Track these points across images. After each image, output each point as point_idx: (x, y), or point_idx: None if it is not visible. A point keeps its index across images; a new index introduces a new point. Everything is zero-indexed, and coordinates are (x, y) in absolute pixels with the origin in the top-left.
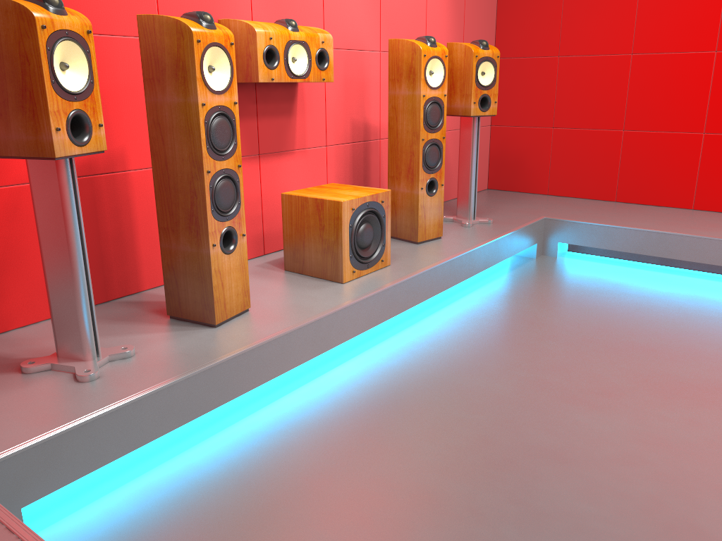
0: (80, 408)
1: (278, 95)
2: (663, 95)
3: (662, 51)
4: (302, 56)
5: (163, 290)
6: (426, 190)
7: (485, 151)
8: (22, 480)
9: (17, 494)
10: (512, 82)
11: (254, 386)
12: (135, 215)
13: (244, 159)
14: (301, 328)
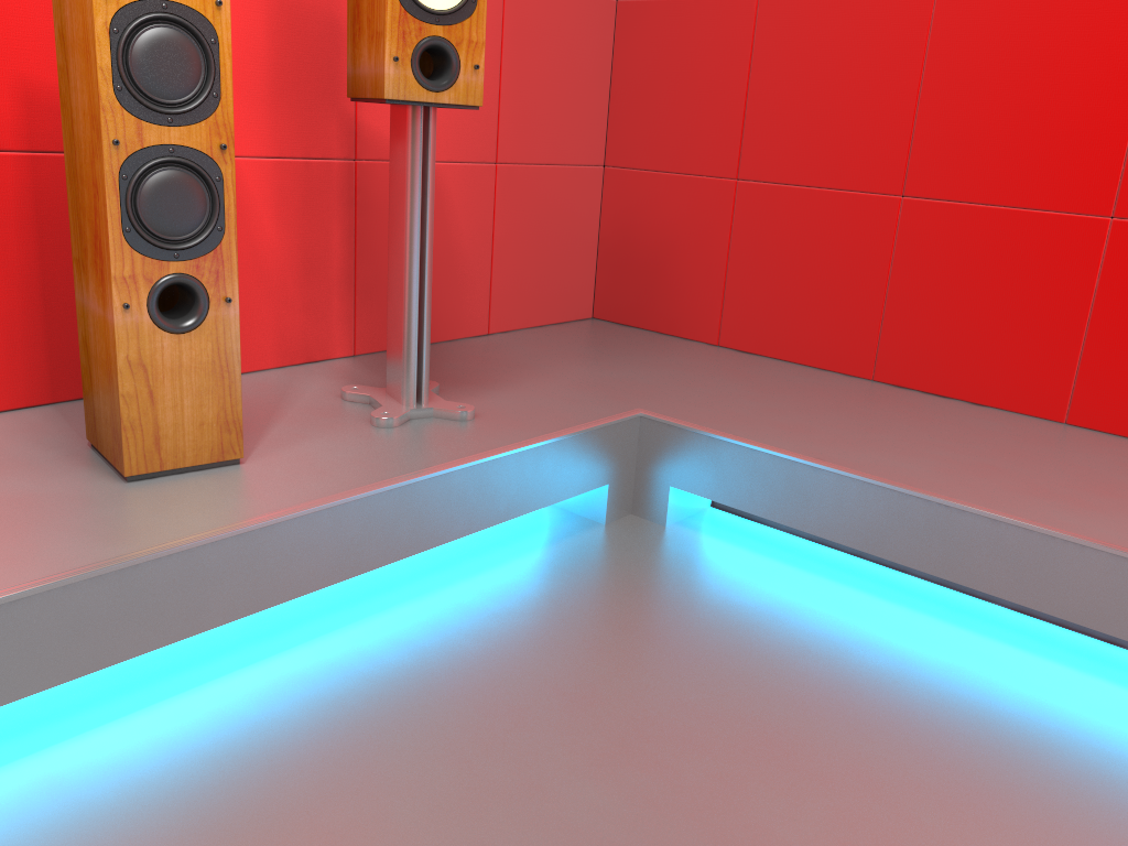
0: None
1: None
2: (1010, 105)
3: None
4: None
5: None
6: (152, 313)
7: (586, 228)
8: None
9: None
10: (654, 61)
11: None
12: None
13: None
14: None
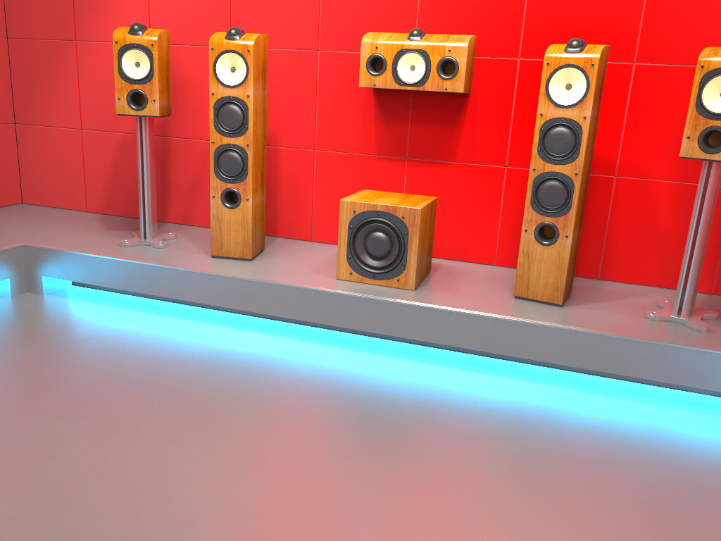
0: (87, 249)
1: (440, 104)
2: None
3: None
4: (420, 65)
5: (283, 240)
6: (534, 235)
7: None
8: (43, 262)
9: (41, 268)
10: None
11: (177, 297)
12: (279, 179)
13: (387, 159)
14: (223, 277)
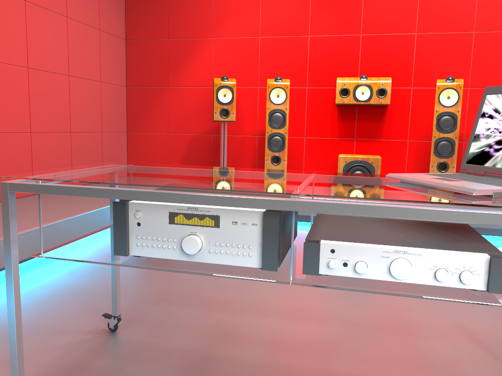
0: None
1: (372, 111)
2: None
3: None
4: (367, 91)
5: None
6: (436, 168)
7: None
8: None
9: None
10: None
11: None
12: None
13: (345, 140)
14: None
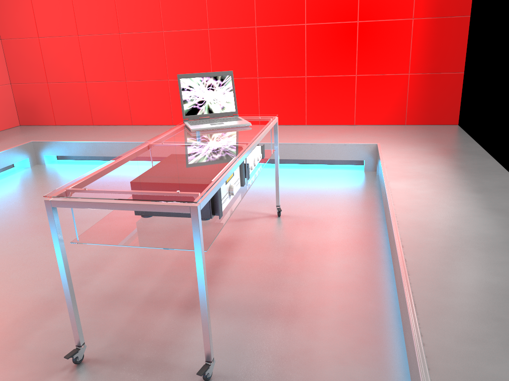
0: None
1: None
2: (100, 60)
3: (93, 34)
4: None
5: None
6: None
7: (10, 101)
8: None
9: None
10: (16, 55)
11: None
12: None
13: None
14: None
